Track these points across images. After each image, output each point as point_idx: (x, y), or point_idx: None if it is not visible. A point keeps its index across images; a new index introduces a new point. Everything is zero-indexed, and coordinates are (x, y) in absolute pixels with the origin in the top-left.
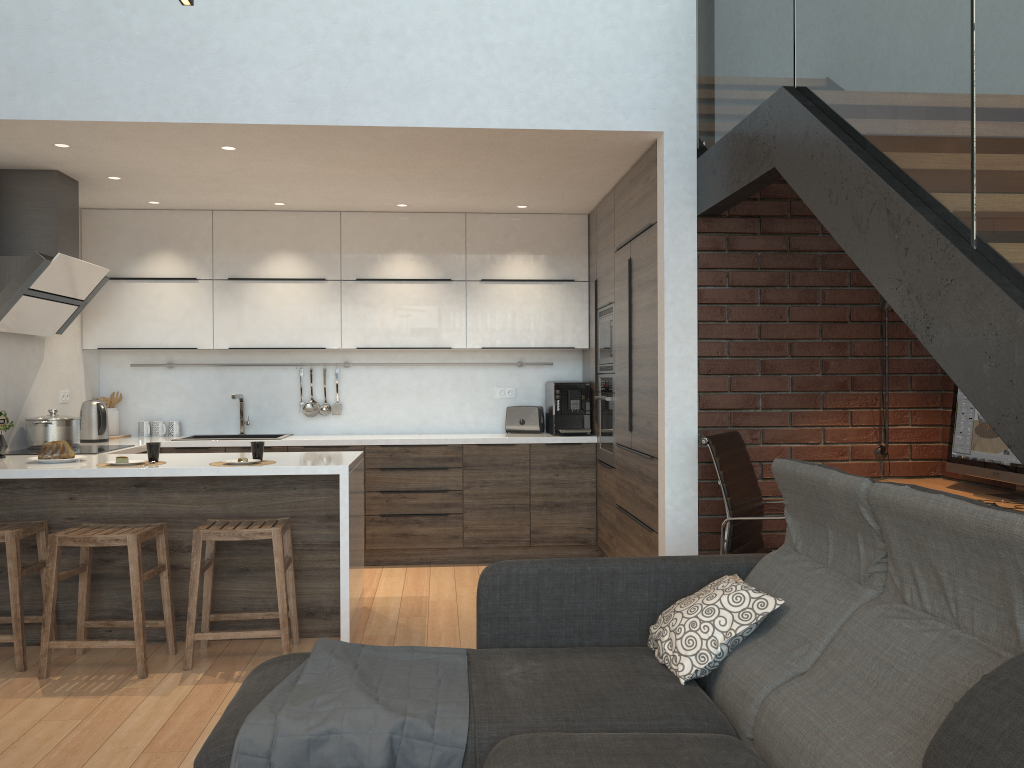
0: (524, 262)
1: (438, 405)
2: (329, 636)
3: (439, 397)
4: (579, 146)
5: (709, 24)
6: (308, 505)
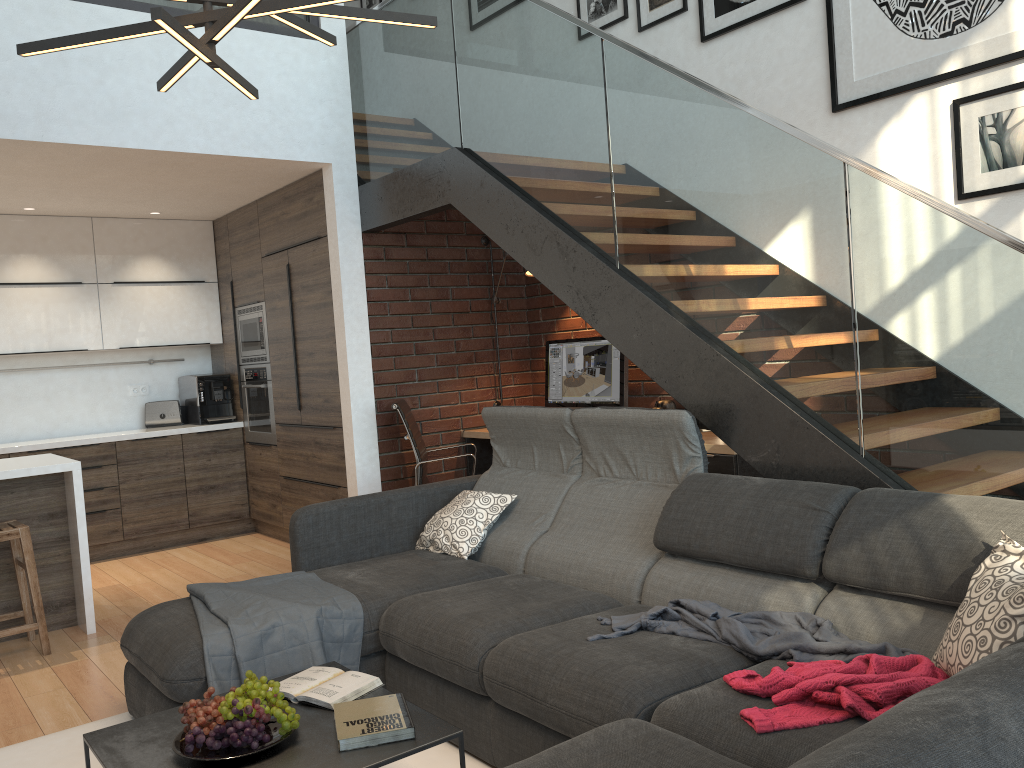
0: (155, 265)
1: (69, 408)
2: (61, 628)
3: (70, 400)
4: (254, 169)
5: (361, 81)
6: (28, 507)
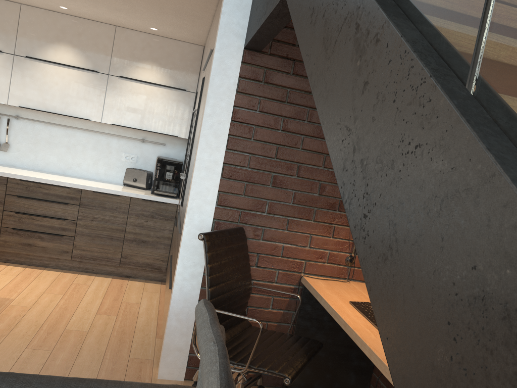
0: (153, 70)
1: (80, 158)
2: None
3: (82, 152)
4: None
5: None
6: None
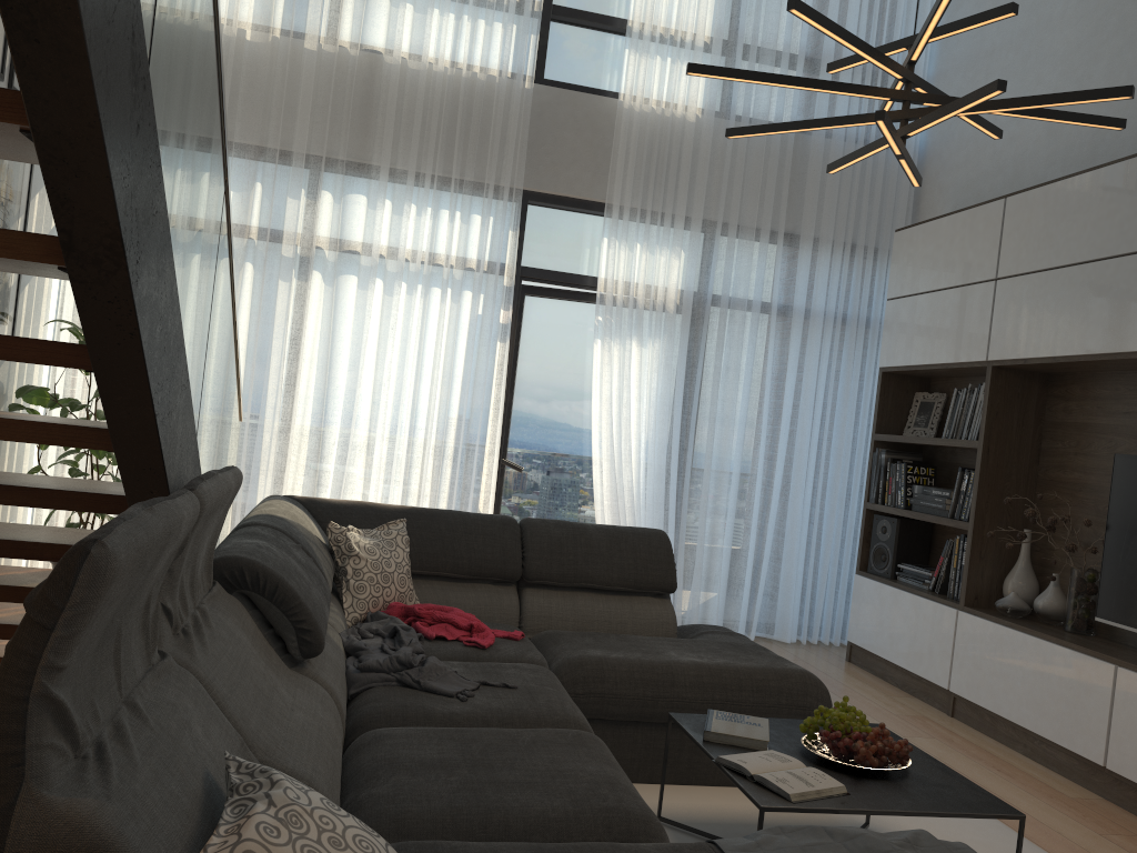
0: None
1: None
2: None
3: None
4: None
5: None
6: None
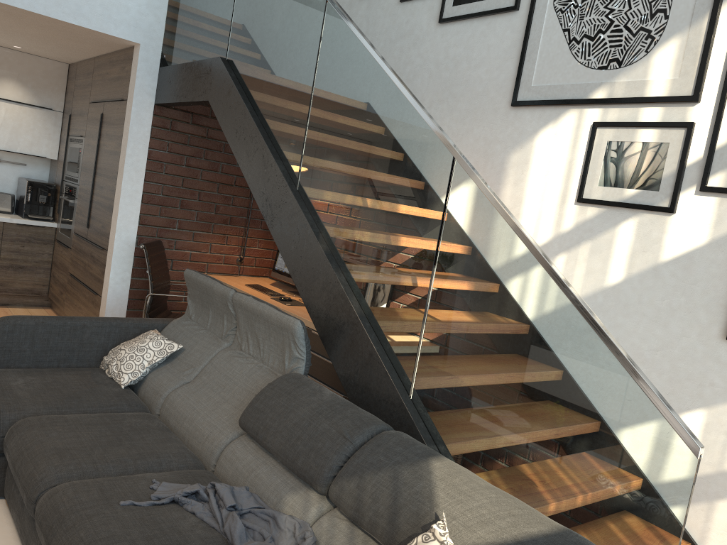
0: (13, 87)
1: None
2: None
3: None
4: (78, 33)
5: None
6: None
